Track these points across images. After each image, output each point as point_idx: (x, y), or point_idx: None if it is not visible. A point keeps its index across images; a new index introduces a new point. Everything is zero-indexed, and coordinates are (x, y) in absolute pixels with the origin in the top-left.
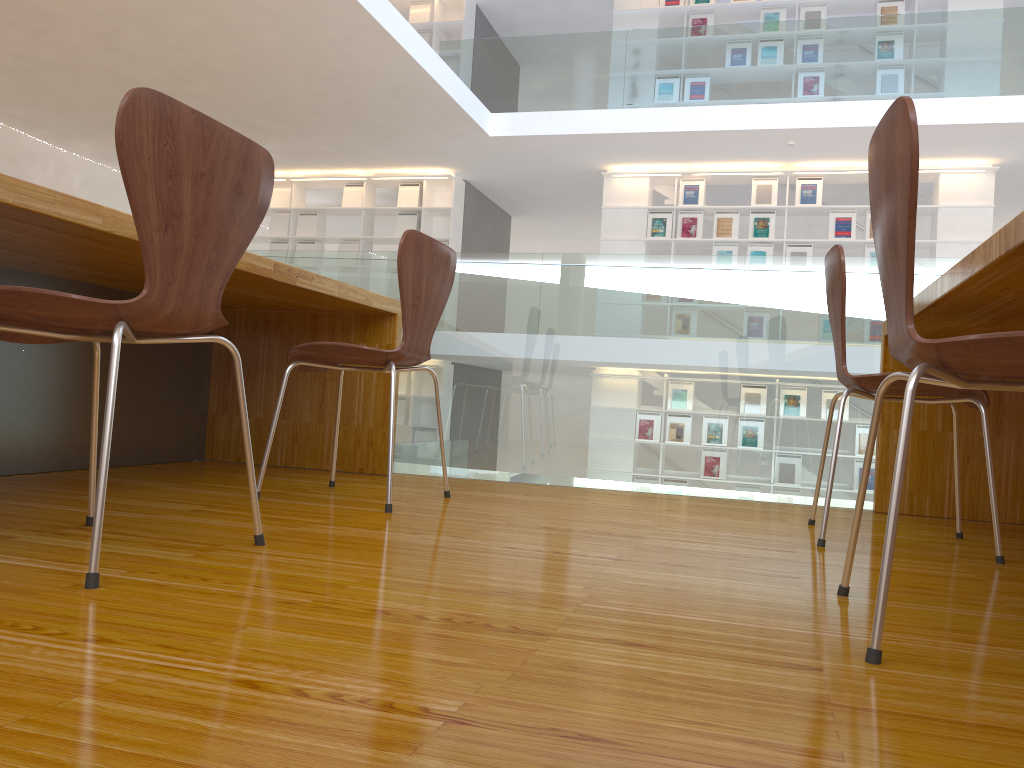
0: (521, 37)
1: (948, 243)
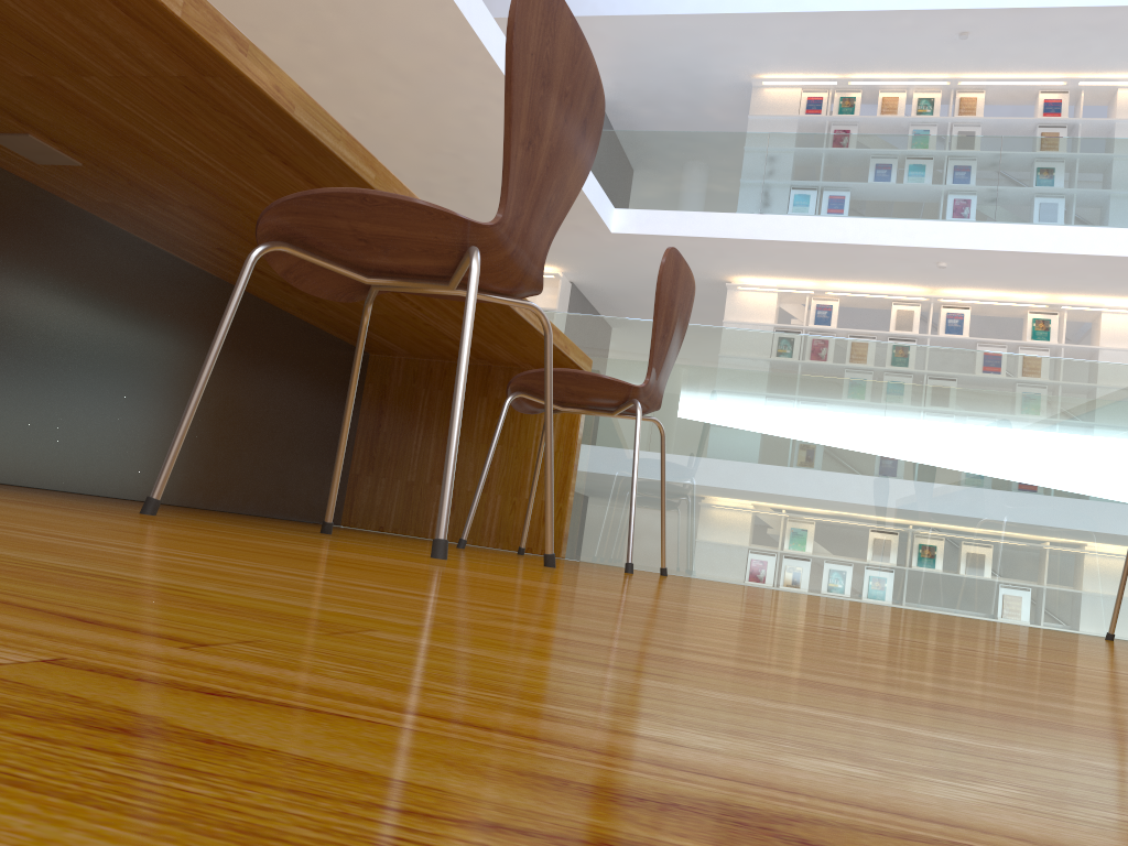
0: (653, 132)
1: None
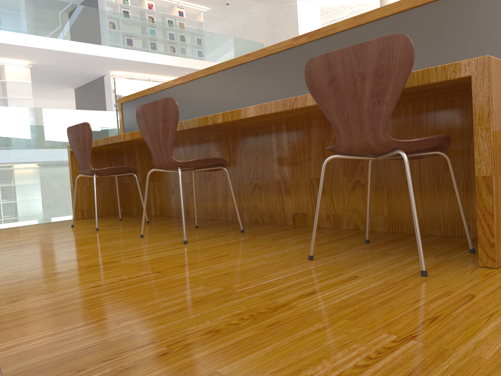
0: None
1: (13, 99)
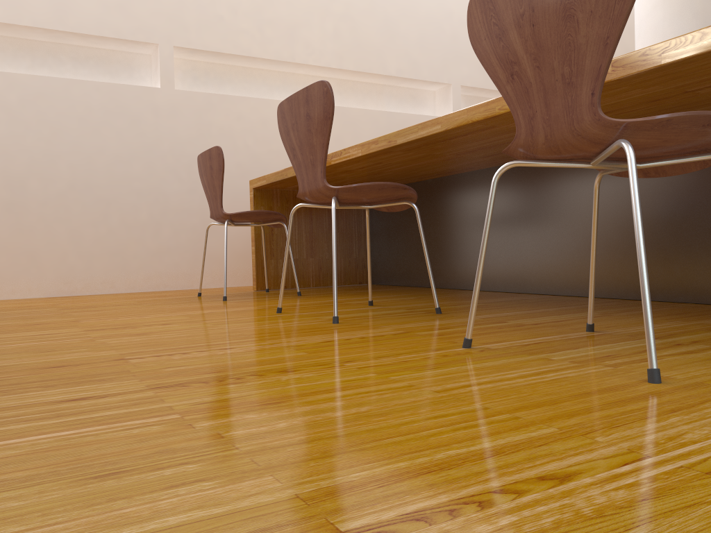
0: None
1: None
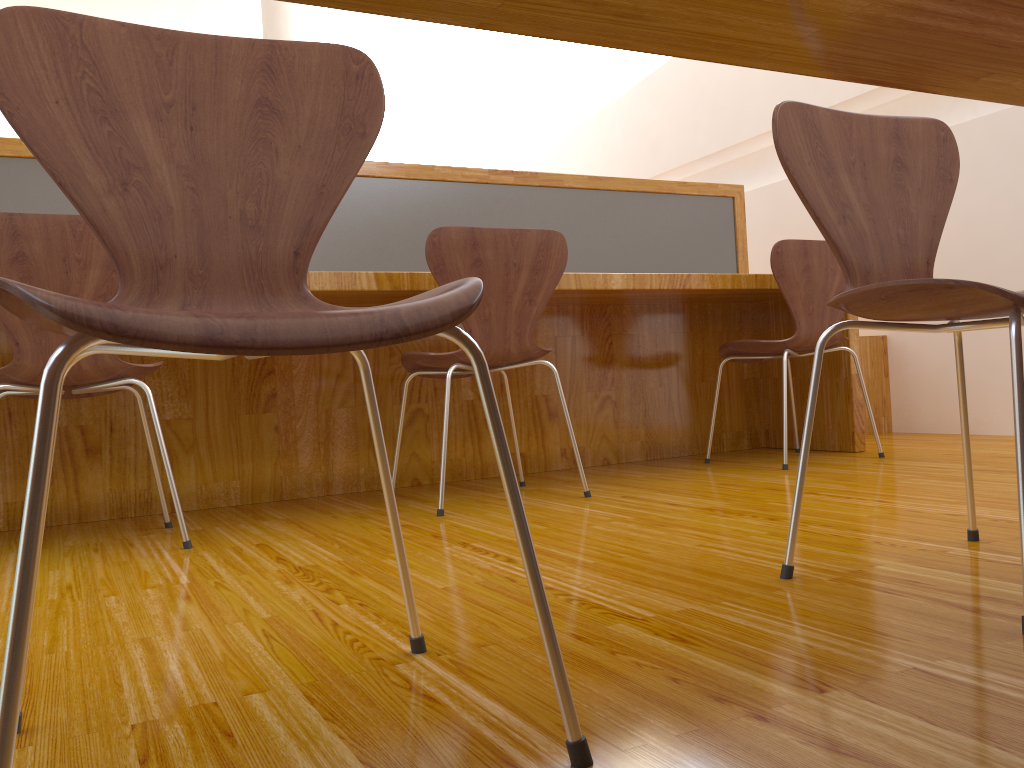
0: None
1: None
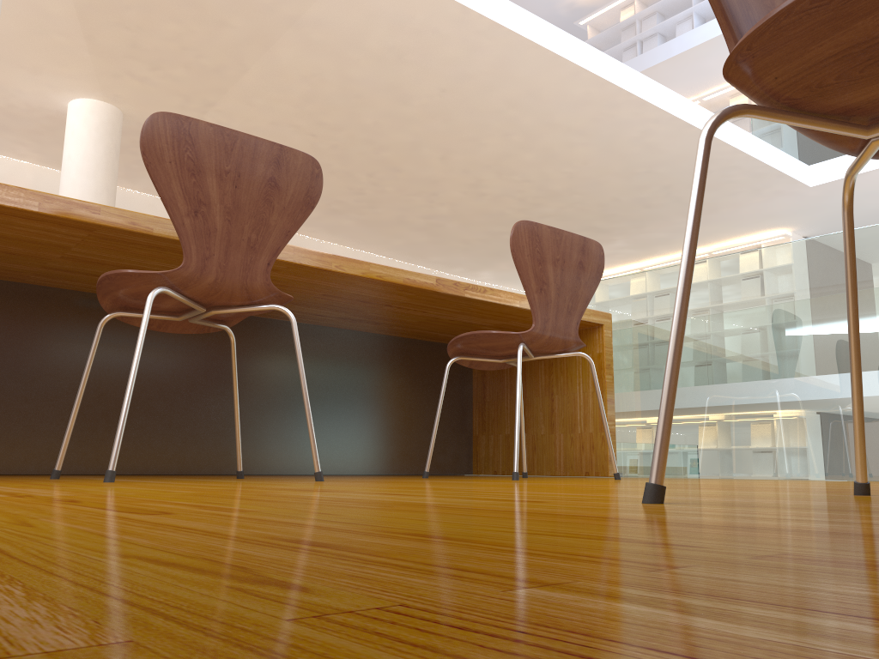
0: None
1: None
